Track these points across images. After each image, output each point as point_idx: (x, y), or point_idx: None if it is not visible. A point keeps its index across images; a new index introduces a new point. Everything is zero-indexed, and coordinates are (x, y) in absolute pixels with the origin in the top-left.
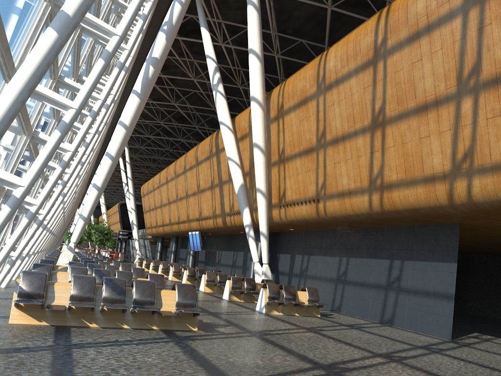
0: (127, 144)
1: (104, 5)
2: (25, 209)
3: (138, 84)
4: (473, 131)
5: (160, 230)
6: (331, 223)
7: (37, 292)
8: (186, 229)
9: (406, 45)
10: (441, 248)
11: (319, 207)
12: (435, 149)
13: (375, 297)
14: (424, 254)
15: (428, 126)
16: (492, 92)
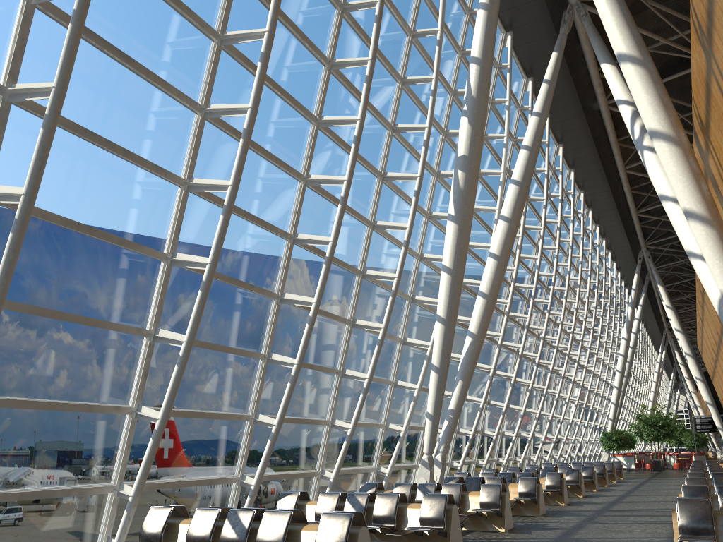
0: (660, 279)
1: (299, 136)
2: (258, 422)
3: (450, 205)
4: None
5: None
6: None
7: (154, 534)
8: None
9: None
10: None
11: None
12: None
13: None
14: None
15: None
16: None
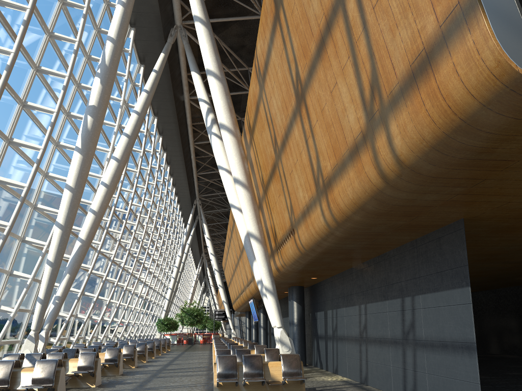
0: (205, 220)
1: None
2: None
3: (78, 139)
4: (368, 42)
5: (237, 304)
6: (325, 260)
7: None
8: (246, 299)
9: None
10: (449, 266)
11: (296, 239)
12: (345, 99)
13: (394, 359)
14: (432, 281)
15: (332, 68)
16: None
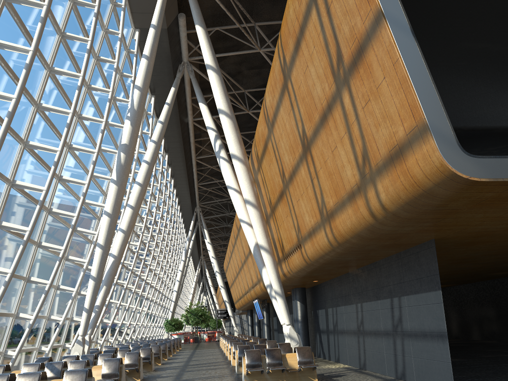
0: (206, 226)
1: (24, 113)
2: None
3: (113, 173)
4: (359, 128)
5: (240, 303)
6: (327, 268)
7: None
8: (251, 299)
9: (296, 56)
10: (425, 274)
11: (302, 252)
12: (344, 159)
13: (387, 347)
14: (414, 285)
15: (333, 136)
16: (356, 75)
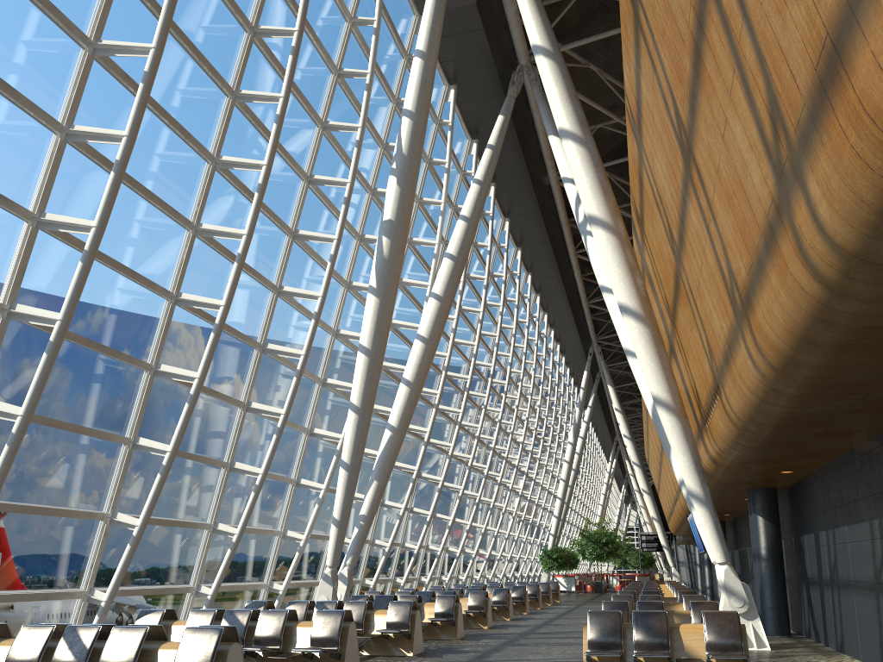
0: (610, 379)
1: (190, 175)
2: (116, 522)
3: (372, 275)
4: (753, 39)
5: (673, 522)
6: (787, 438)
7: None
8: (683, 513)
9: None
10: None
11: (724, 404)
12: (743, 146)
13: None
14: None
15: (717, 94)
16: None
